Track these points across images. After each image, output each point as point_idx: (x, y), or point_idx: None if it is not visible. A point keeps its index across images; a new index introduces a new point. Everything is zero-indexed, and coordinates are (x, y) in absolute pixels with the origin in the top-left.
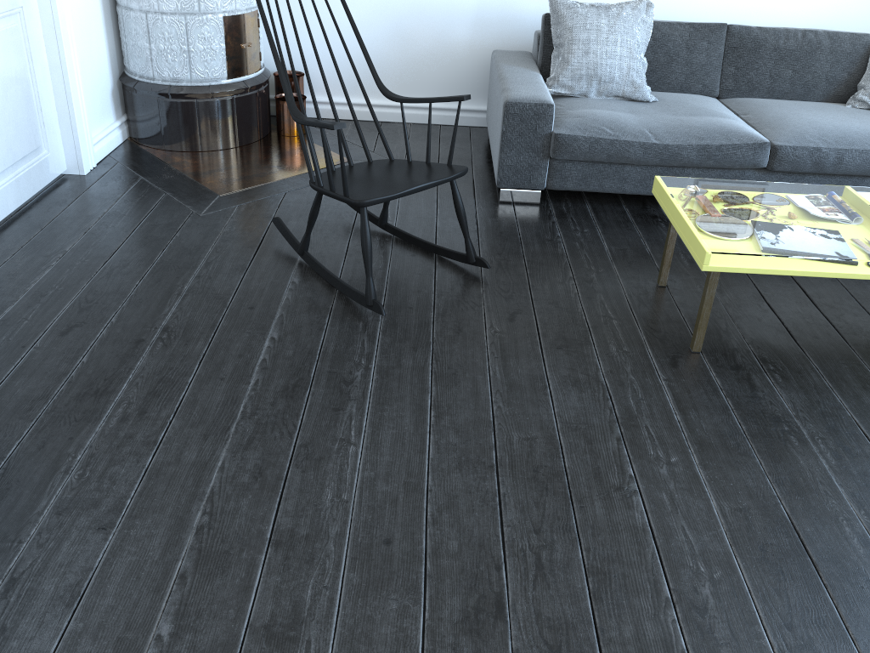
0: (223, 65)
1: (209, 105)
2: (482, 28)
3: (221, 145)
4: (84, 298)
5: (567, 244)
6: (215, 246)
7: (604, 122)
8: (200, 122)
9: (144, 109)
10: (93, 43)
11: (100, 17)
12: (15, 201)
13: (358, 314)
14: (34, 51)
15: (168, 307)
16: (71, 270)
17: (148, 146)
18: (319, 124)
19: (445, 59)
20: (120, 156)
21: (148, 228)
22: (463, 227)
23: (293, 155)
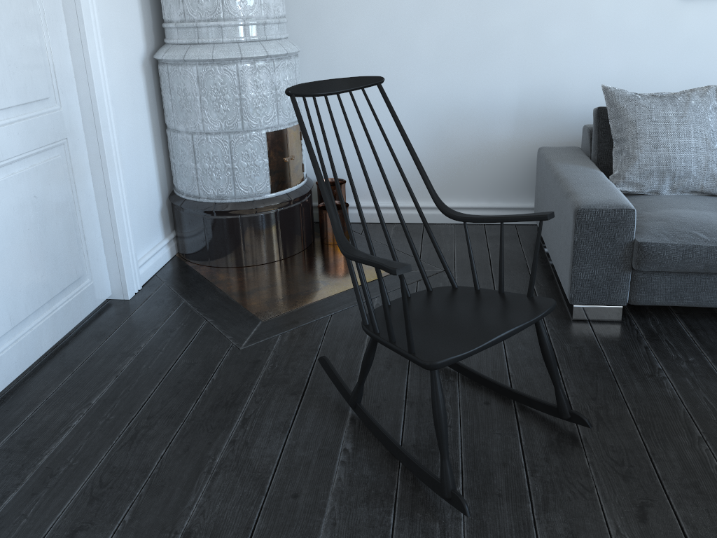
0: (266, 179)
1: (253, 220)
2: (524, 126)
3: (265, 259)
4: (98, 478)
5: (675, 381)
6: (254, 392)
7: (694, 225)
8: (244, 237)
9: (191, 226)
10: (142, 166)
11: (150, 140)
12: (51, 338)
13: (431, 506)
14: (78, 180)
15: (194, 494)
16: (92, 433)
17: (194, 262)
18: (374, 263)
19: (487, 158)
20: (166, 275)
21: (183, 368)
22: (553, 374)
23: (337, 266)
